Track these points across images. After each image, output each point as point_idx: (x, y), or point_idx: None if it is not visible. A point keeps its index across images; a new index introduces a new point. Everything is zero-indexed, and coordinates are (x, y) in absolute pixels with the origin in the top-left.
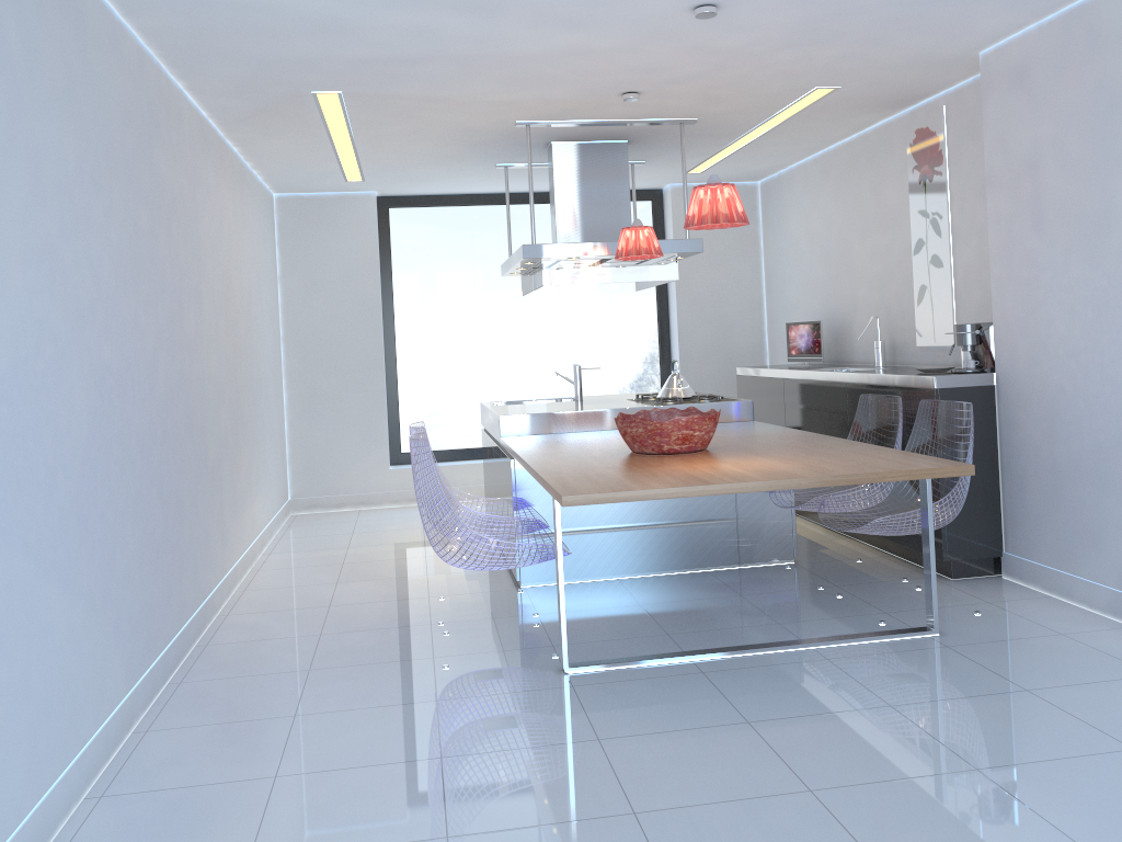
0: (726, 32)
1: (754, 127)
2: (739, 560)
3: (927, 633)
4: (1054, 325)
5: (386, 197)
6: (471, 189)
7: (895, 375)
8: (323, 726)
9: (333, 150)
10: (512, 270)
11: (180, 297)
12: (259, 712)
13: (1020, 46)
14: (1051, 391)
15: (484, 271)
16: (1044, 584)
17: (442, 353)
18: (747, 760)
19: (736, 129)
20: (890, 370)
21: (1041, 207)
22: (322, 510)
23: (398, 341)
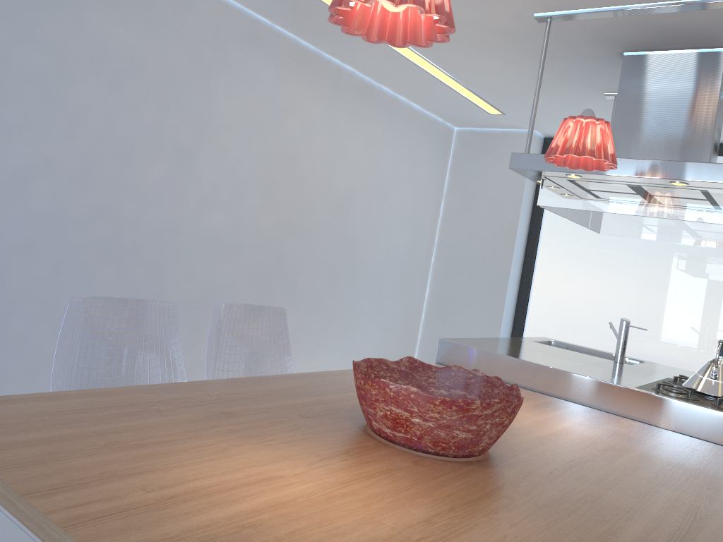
0: None
1: None
2: None
3: None
4: None
5: (551, 138)
6: None
7: None
8: None
9: (421, 68)
10: None
11: (126, 146)
12: None
13: None
14: None
15: None
16: None
17: (572, 289)
18: None
19: None
20: None
21: None
22: None
23: (535, 268)
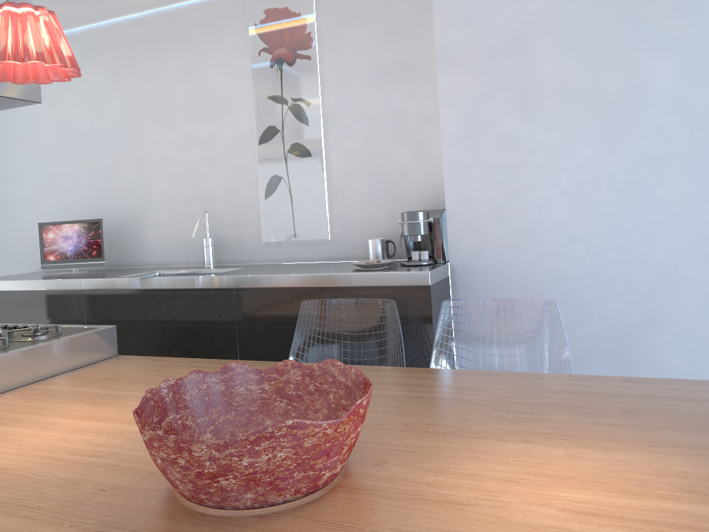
0: None
1: None
2: None
3: None
4: (549, 208)
5: None
6: None
7: (346, 273)
8: None
9: None
10: None
11: None
12: None
13: None
14: (543, 278)
15: None
16: None
17: None
18: None
19: None
20: (268, 268)
21: (530, 88)
22: None
23: None
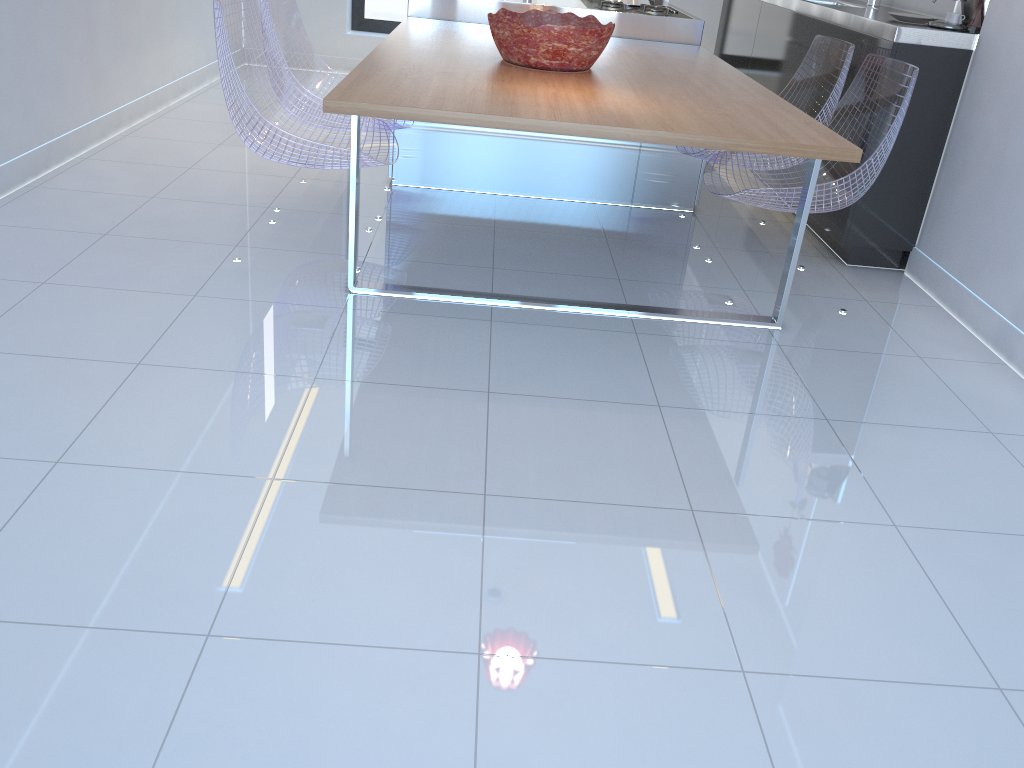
0: None
1: None
2: (631, 199)
3: (767, 325)
4: None
5: None
6: None
7: (861, 18)
8: (59, 301)
9: None
10: None
11: None
12: (14, 271)
13: None
14: None
15: None
16: (940, 293)
17: None
18: (449, 440)
19: None
20: (872, 11)
21: None
22: None
23: None
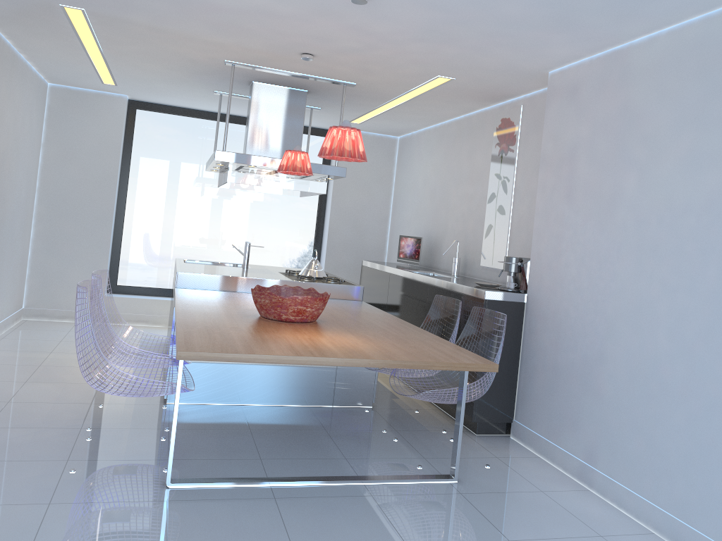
0: (376, 19)
1: (395, 97)
2: (333, 401)
3: (449, 480)
4: (570, 268)
5: (135, 101)
6: (198, 106)
7: (461, 285)
8: None
9: (88, 57)
10: (210, 167)
11: None
12: None
13: (576, 71)
14: (561, 314)
15: (199, 165)
16: (537, 448)
17: (159, 218)
18: None
19: (383, 97)
20: (459, 279)
21: (573, 185)
22: (48, 319)
23: (127, 205)
